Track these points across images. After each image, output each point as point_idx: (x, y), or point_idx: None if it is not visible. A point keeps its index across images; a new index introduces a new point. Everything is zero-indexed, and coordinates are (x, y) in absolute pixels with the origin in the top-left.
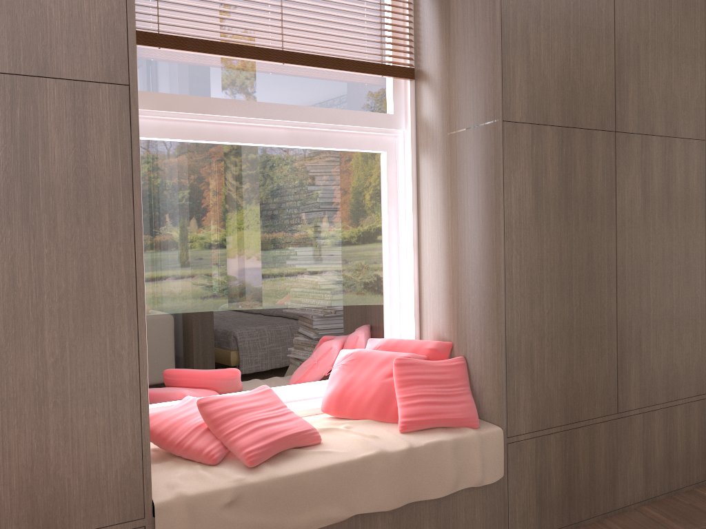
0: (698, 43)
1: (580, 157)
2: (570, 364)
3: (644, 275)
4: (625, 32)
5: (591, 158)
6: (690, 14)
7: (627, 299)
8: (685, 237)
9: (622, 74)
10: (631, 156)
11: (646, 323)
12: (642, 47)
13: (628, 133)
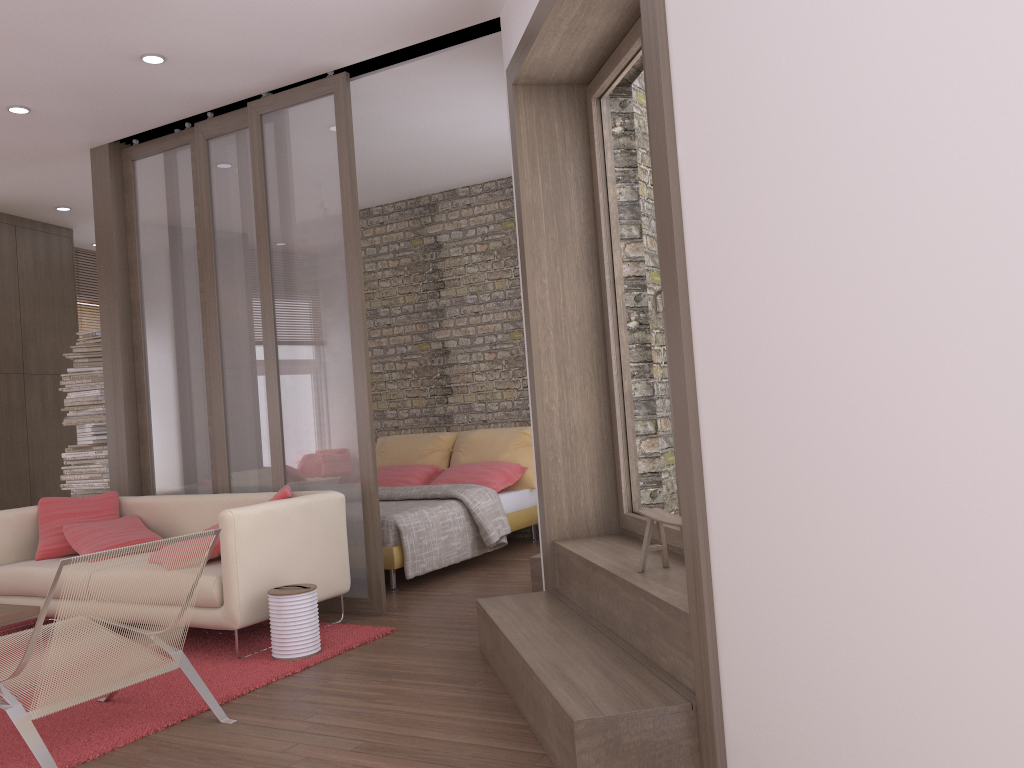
0: (72, 325)
1: (4, 387)
2: (2, 494)
3: (46, 447)
4: (27, 323)
5: (10, 388)
6: (67, 310)
7: (35, 459)
8: (70, 427)
9: (26, 344)
10: (34, 385)
11: (48, 472)
12: (38, 329)
13: (32, 374)
